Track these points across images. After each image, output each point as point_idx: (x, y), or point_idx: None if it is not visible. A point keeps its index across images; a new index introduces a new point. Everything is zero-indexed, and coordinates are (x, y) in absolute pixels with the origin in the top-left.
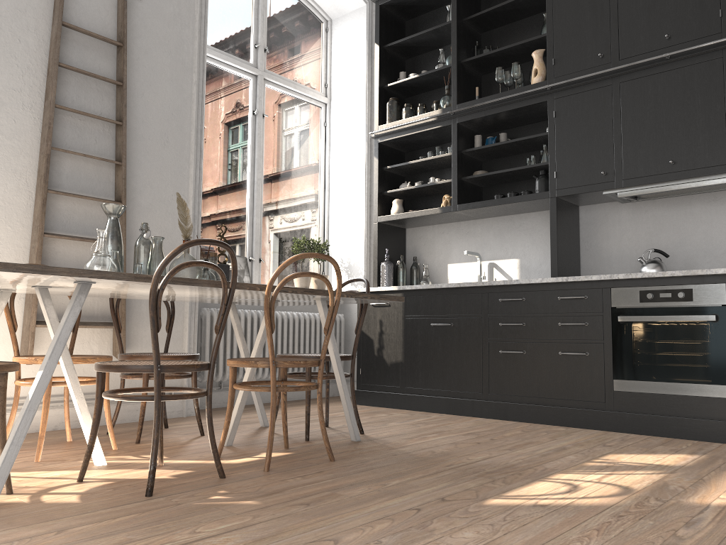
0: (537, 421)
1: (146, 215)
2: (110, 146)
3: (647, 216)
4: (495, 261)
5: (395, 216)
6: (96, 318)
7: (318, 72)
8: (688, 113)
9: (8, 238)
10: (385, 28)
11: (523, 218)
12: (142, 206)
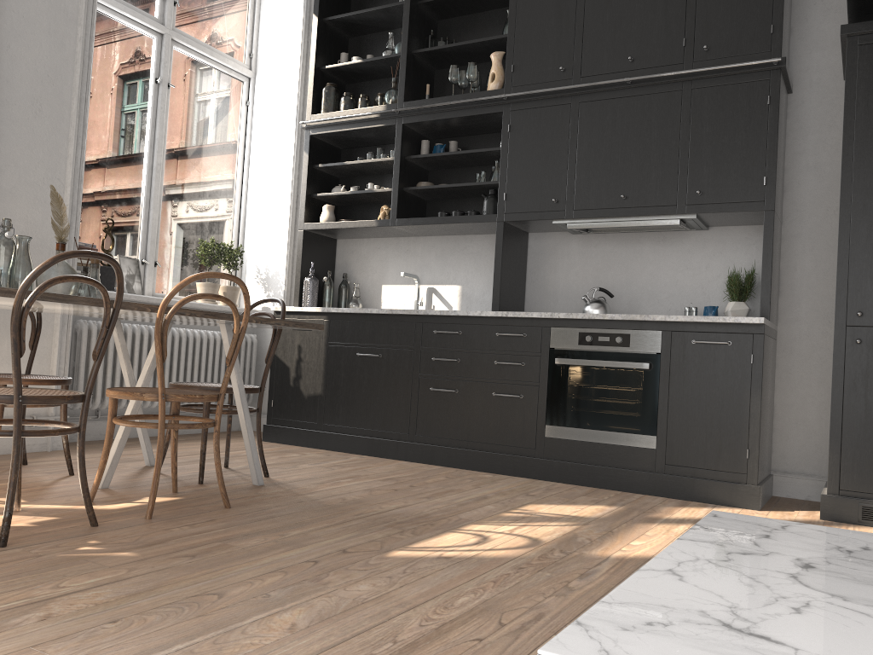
0: (464, 466)
1: (8, 201)
2: None
3: (597, 251)
4: (435, 286)
5: (325, 225)
6: None
7: (242, 38)
8: (644, 145)
9: None
10: None
11: (469, 240)
12: (2, 189)
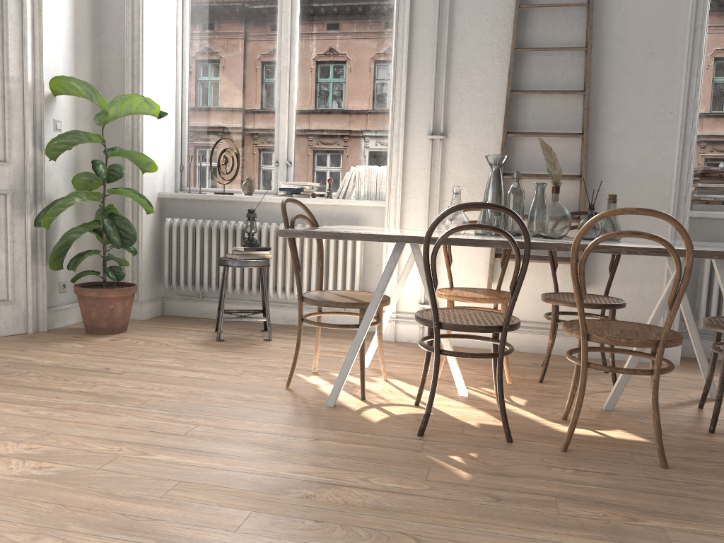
0: None
1: (619, 143)
2: (578, 75)
3: None
4: None
5: None
6: (558, 253)
7: None
8: None
9: (478, 181)
10: None
11: None
12: (614, 133)
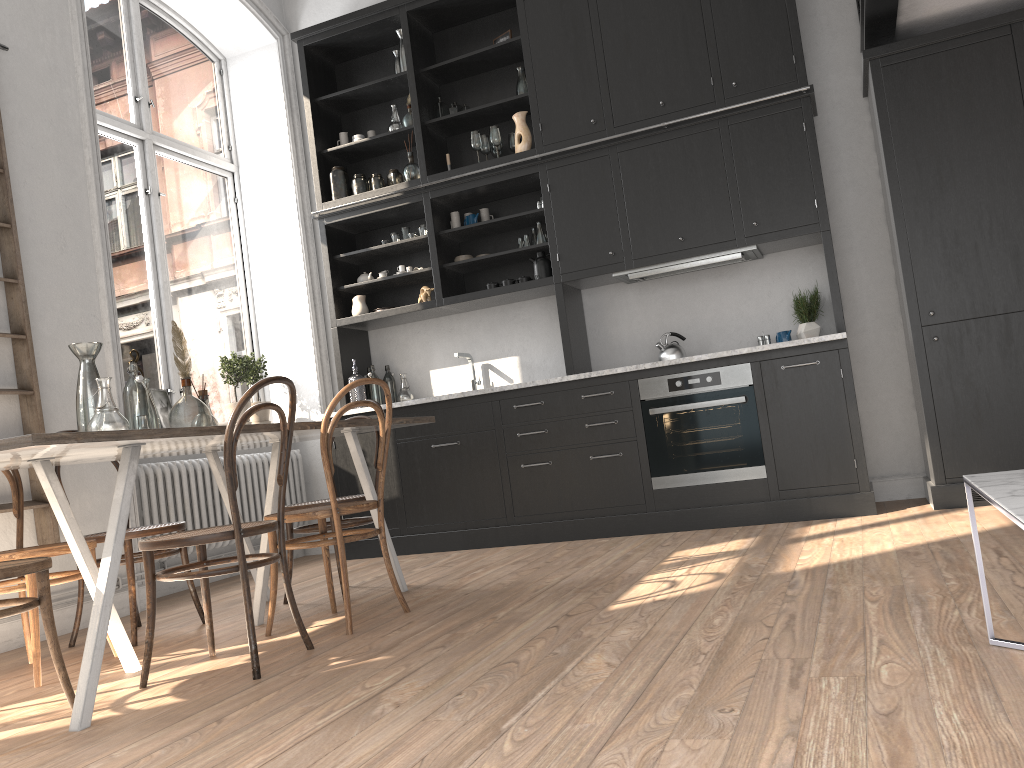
0: (574, 537)
1: (52, 348)
2: None
3: (656, 297)
4: (490, 361)
5: (362, 318)
6: (9, 498)
7: (218, 130)
8: (692, 186)
9: None
10: (313, 76)
11: (518, 307)
12: (45, 336)
